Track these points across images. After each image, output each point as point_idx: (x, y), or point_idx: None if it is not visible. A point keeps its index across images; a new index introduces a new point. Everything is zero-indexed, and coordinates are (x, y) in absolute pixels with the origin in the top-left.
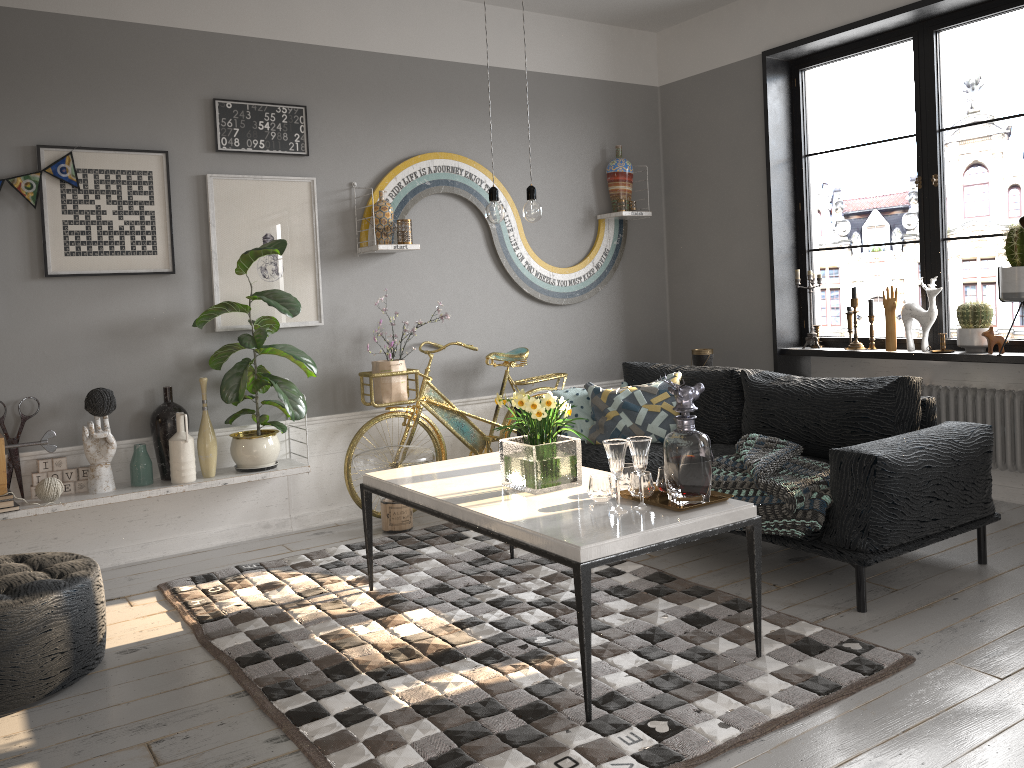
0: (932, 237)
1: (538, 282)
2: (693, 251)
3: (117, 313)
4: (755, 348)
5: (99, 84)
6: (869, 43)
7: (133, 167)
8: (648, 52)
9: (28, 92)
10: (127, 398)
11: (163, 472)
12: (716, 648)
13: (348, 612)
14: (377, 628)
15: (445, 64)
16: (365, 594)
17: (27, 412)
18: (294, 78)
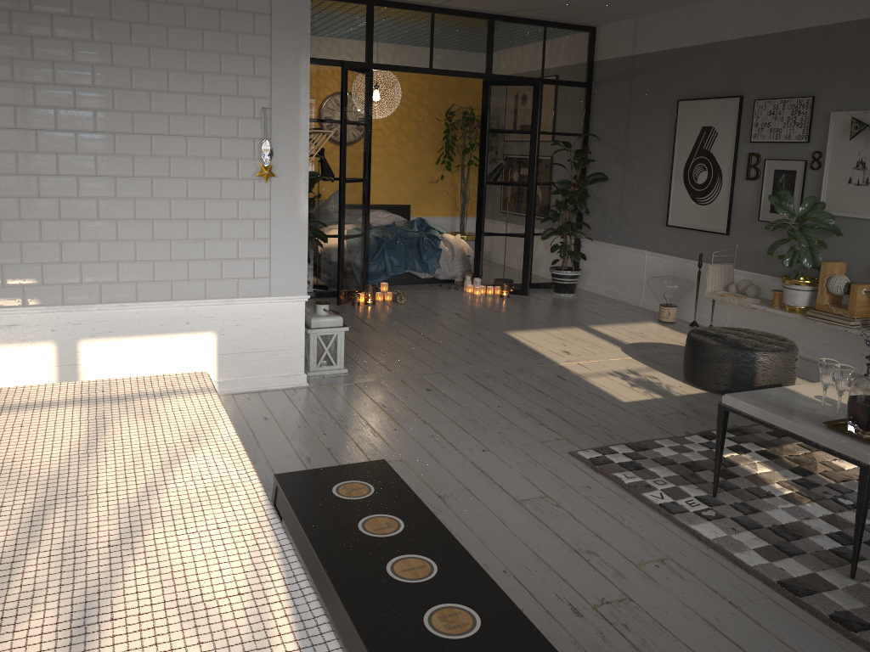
0: None
1: None
2: None
3: None
4: None
5: None
6: None
7: None
8: None
9: None
10: None
11: None
12: (861, 563)
13: None
14: None
15: None
16: None
17: None
18: None
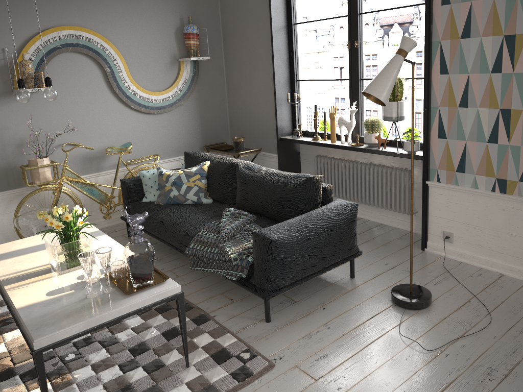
0: (355, 78)
1: (141, 101)
2: (238, 78)
3: None
4: (269, 136)
5: None
6: None
7: None
8: None
9: None
10: None
11: None
12: (167, 360)
13: None
14: None
15: None
16: None
17: None
18: None
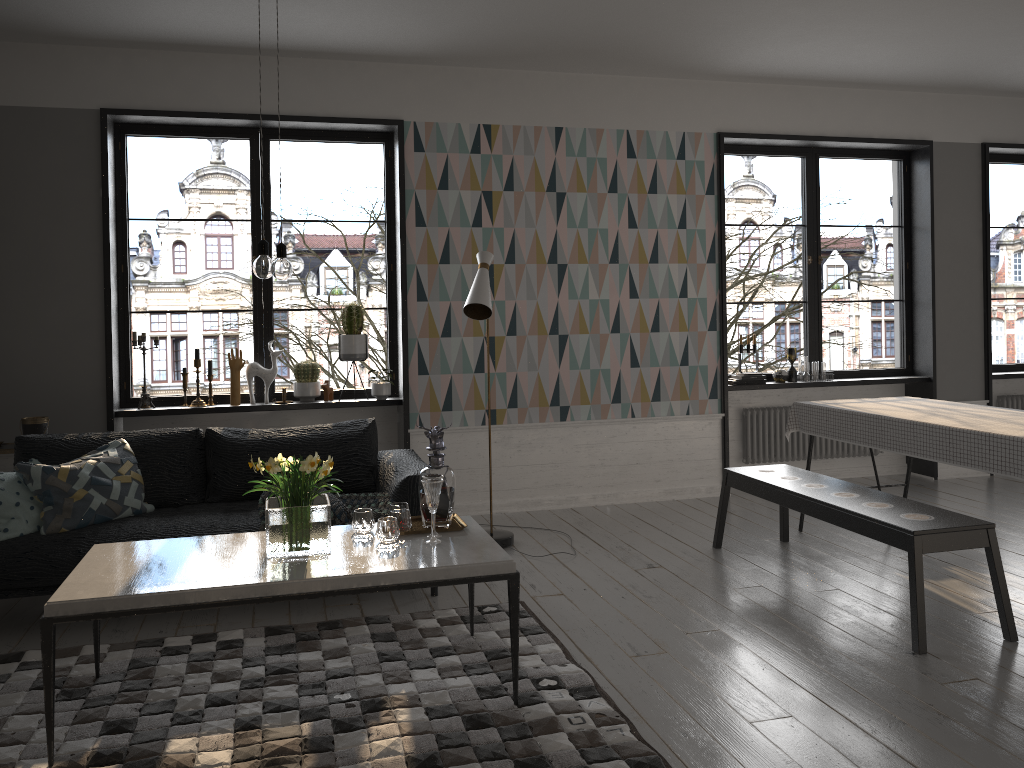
0: (265, 307)
1: None
2: None
3: None
4: (79, 413)
5: None
6: (206, 131)
7: None
8: None
9: None
10: None
11: None
12: (444, 643)
13: None
14: None
15: None
16: None
17: None
18: None
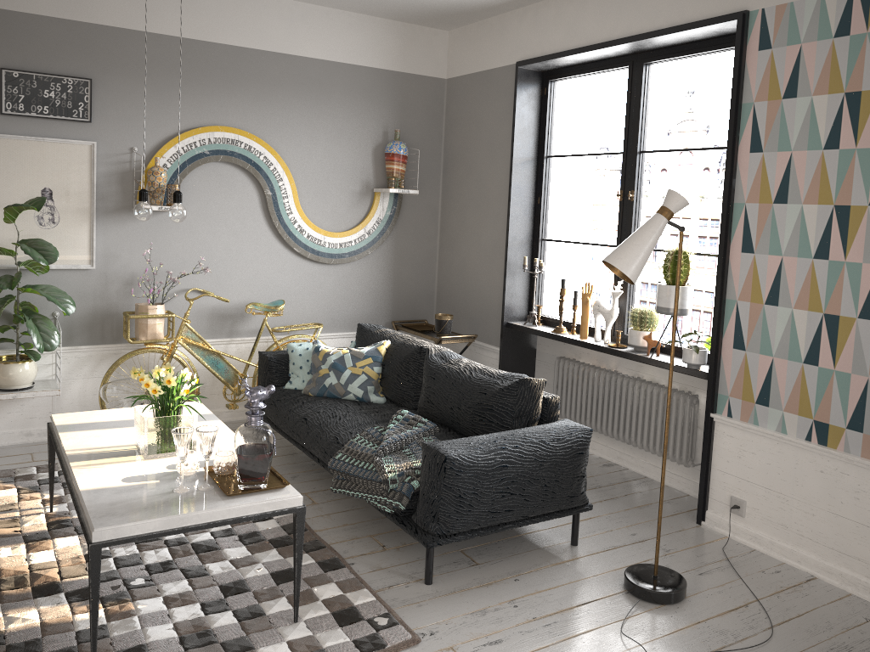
0: None
1: (309, 243)
2: (457, 226)
3: None
4: (491, 318)
5: None
6: (599, 66)
7: None
8: (439, 48)
9: None
10: None
11: None
12: (269, 609)
13: (13, 532)
14: (19, 552)
15: (234, 48)
16: (43, 515)
17: None
18: (83, 54)
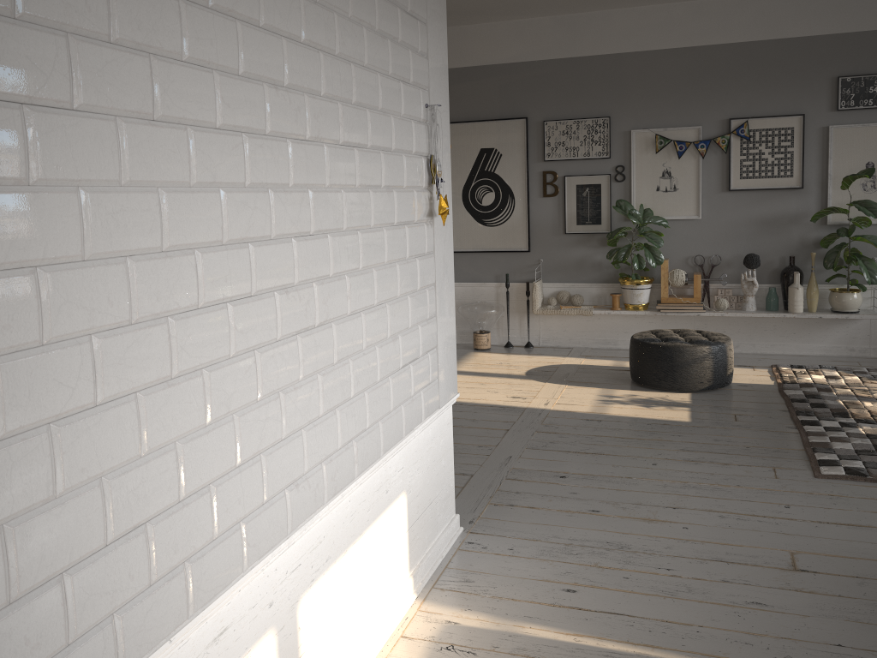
0: None
1: None
2: None
3: (766, 211)
4: None
5: (766, 79)
6: None
7: (782, 126)
8: None
9: (726, 89)
10: (768, 260)
11: (784, 305)
12: None
13: (867, 396)
14: None
15: None
16: None
17: (714, 263)
18: None
